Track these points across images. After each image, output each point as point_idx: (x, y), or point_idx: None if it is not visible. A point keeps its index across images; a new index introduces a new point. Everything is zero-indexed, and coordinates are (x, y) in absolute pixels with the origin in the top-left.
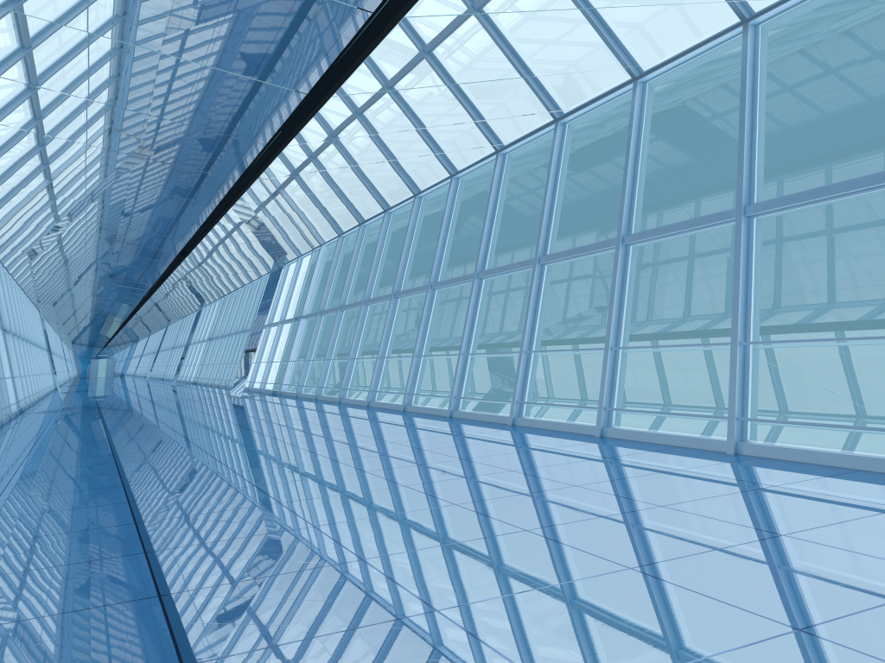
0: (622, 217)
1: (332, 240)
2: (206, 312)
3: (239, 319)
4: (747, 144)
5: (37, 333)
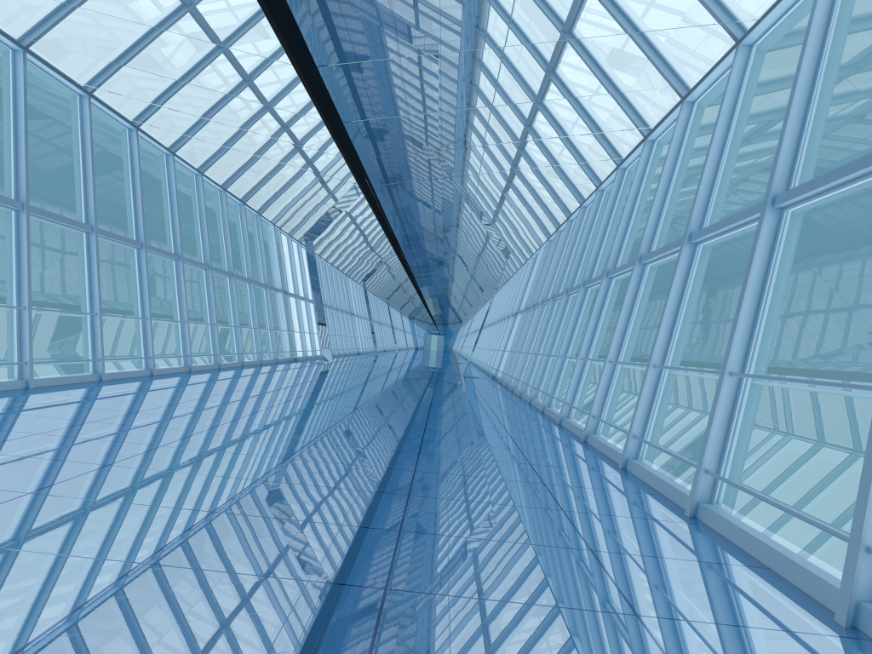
0: (643, 237)
1: (544, 243)
2: (484, 302)
3: None
4: (710, 170)
5: (308, 299)
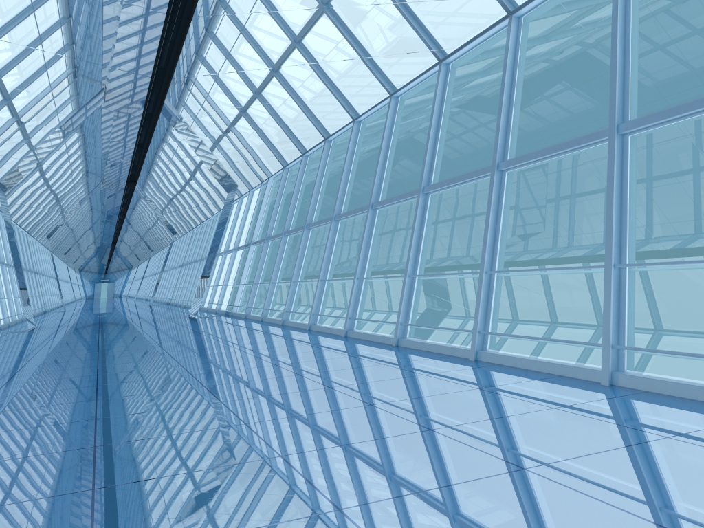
0: (615, 101)
1: (278, 172)
2: (178, 243)
3: (203, 248)
4: None
5: (6, 259)
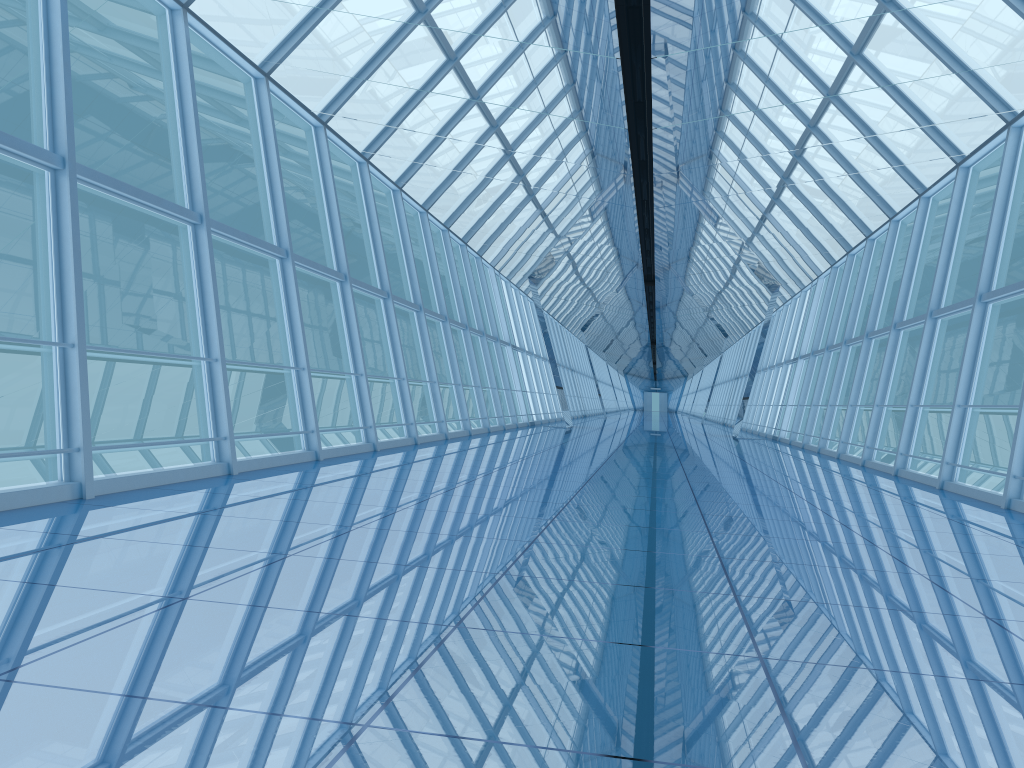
0: None
1: (826, 271)
2: (730, 348)
3: None
4: None
5: (541, 352)
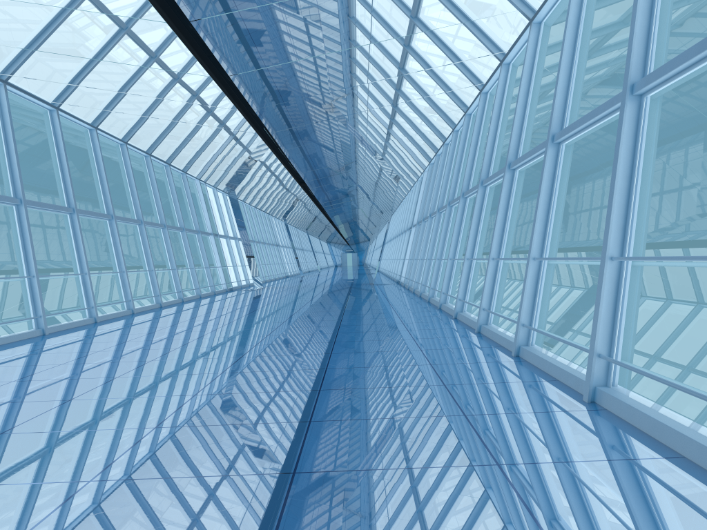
0: (509, 146)
1: (427, 166)
2: (385, 221)
3: None
4: (564, 76)
5: (236, 238)
